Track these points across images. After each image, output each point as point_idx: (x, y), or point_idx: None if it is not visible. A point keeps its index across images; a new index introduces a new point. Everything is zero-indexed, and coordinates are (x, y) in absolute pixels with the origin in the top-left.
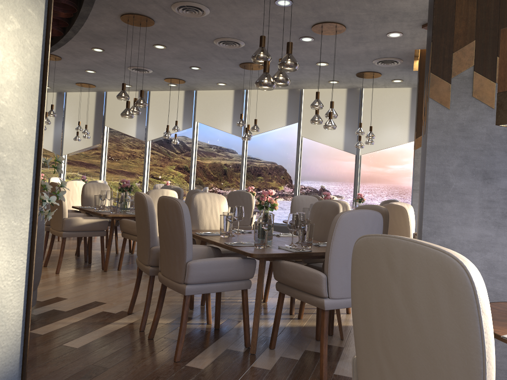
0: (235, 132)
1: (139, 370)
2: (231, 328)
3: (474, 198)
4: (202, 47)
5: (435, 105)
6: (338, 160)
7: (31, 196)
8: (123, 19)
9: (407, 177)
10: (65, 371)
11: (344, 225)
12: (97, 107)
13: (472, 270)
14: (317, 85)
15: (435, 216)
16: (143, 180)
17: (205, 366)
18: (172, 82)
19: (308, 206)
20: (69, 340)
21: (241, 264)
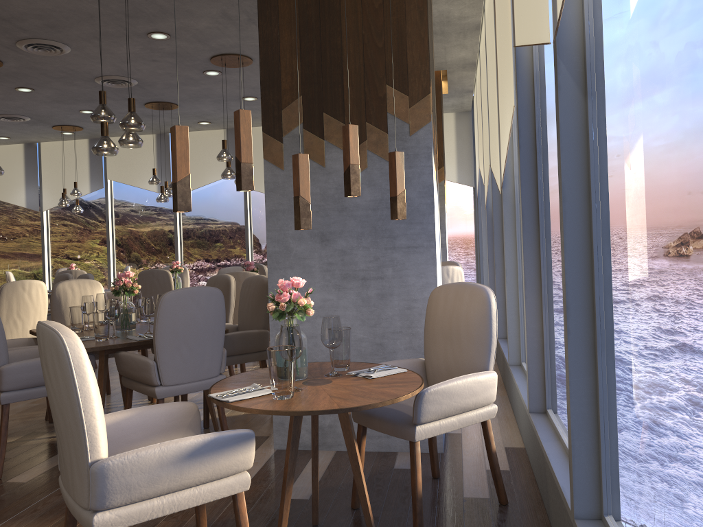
0: None
1: None
2: None
3: (314, 262)
4: (83, 87)
5: (270, 166)
6: None
7: None
8: None
9: None
10: None
11: (168, 306)
12: None
13: (70, 343)
14: (259, 122)
15: None
16: (44, 265)
17: (29, 479)
18: (64, 130)
19: None
20: None
21: None
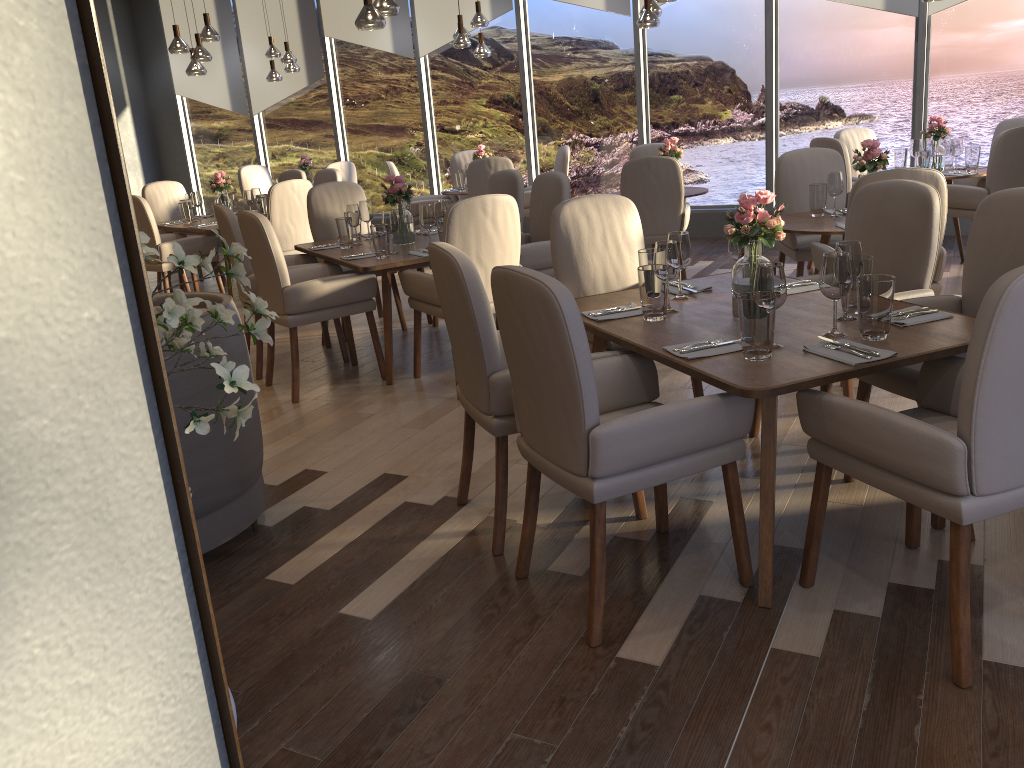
0: (615, 6)
1: (517, 681)
2: (696, 526)
3: None
4: None
5: None
6: (872, 36)
7: (167, 494)
8: None
9: None
10: (357, 694)
11: (1020, 309)
12: None
13: None
14: None
15: None
16: (427, 147)
17: (662, 656)
18: None
19: (817, 175)
20: (350, 597)
21: (719, 412)
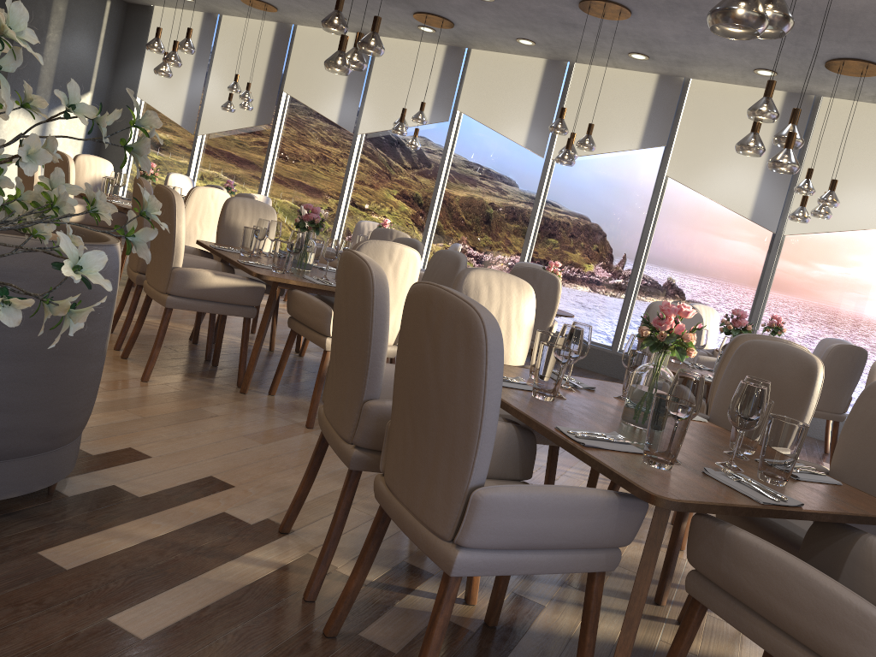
0: (533, 146)
1: None
2: (526, 629)
3: None
4: None
5: None
6: (734, 237)
7: None
8: None
9: (875, 298)
10: None
11: None
12: (274, 53)
13: None
14: (726, 74)
15: None
16: (339, 209)
17: None
18: (427, 22)
19: None
20: (127, 604)
21: (612, 511)
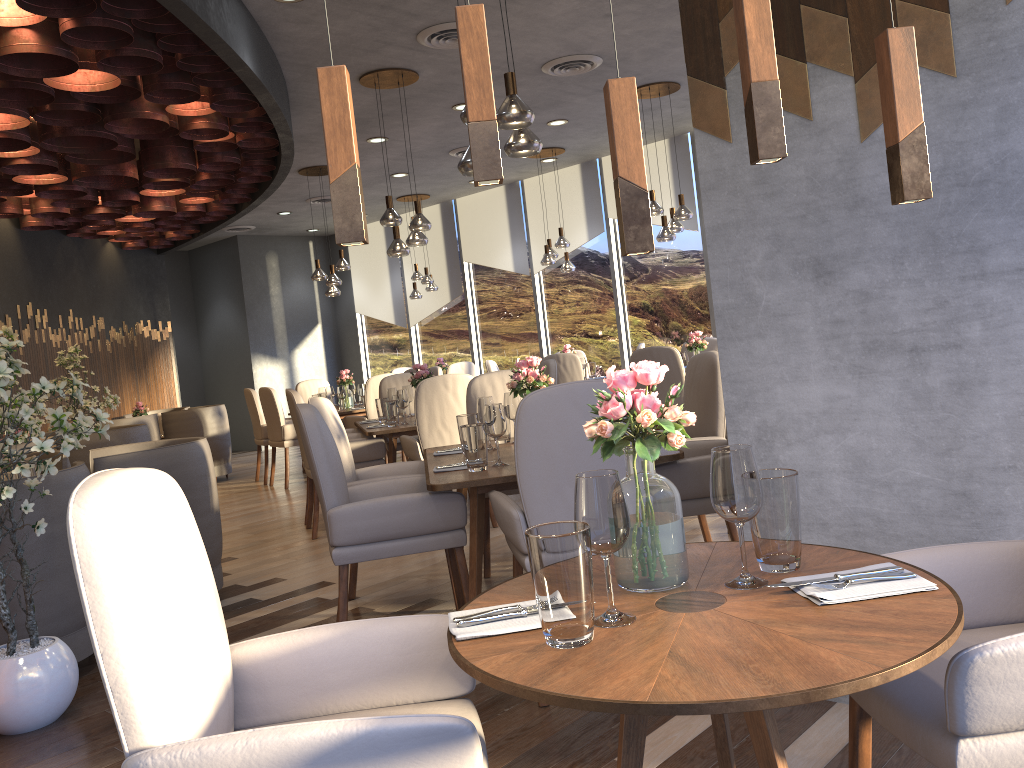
0: (685, 223)
1: None
2: None
3: (804, 321)
4: (533, 86)
5: (707, 140)
6: None
7: None
8: (365, 84)
9: None
10: None
11: (532, 417)
12: (446, 231)
13: (78, 520)
14: None
15: (743, 370)
16: (541, 349)
17: None
18: (541, 156)
19: None
20: None
21: (429, 504)
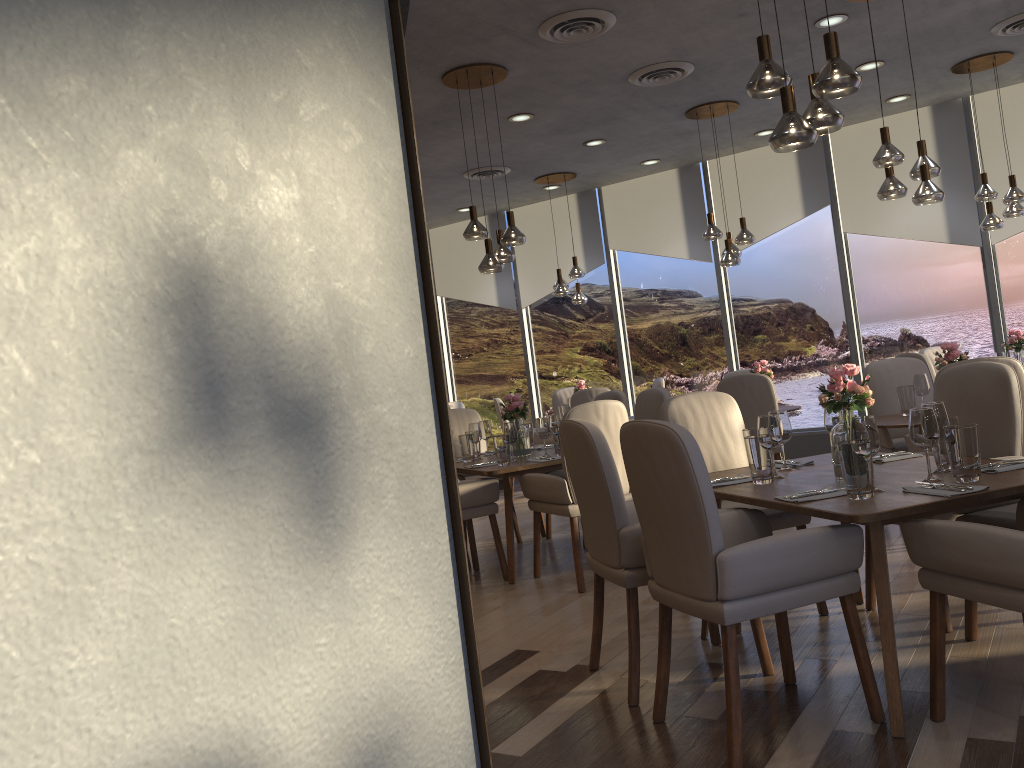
0: (697, 255)
1: None
2: (823, 679)
3: None
4: (605, 96)
5: None
6: (941, 265)
7: (442, 482)
8: (447, 81)
9: None
10: None
11: None
12: None
13: None
14: (860, 114)
15: None
16: (529, 387)
17: None
18: (550, 182)
19: (904, 381)
20: (499, 741)
21: (831, 541)
